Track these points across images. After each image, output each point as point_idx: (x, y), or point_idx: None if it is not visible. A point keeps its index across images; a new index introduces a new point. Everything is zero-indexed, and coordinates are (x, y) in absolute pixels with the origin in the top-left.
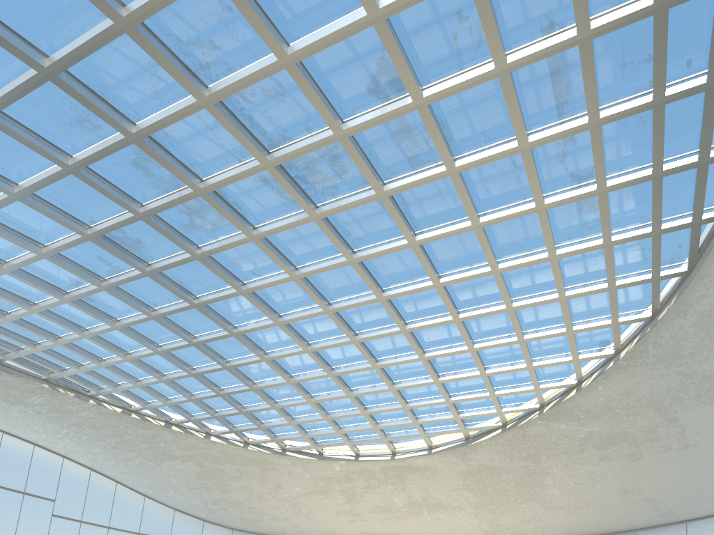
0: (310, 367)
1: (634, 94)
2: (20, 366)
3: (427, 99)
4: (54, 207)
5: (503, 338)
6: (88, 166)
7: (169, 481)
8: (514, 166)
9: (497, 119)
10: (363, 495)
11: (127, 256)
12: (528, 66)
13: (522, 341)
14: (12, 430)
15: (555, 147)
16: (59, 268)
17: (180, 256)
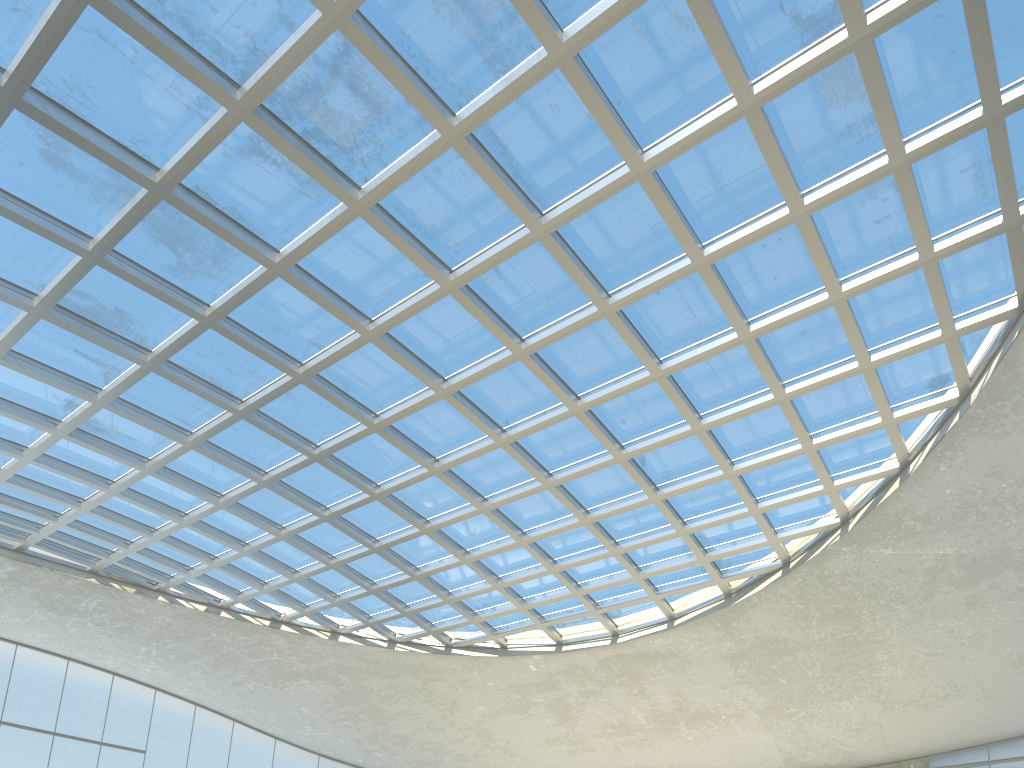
0: (451, 502)
1: None
2: (54, 555)
3: None
4: None
5: (750, 400)
6: None
7: (301, 713)
8: (679, 26)
9: None
10: (581, 709)
11: (110, 340)
12: None
13: (783, 399)
14: (79, 654)
15: None
16: (32, 381)
17: (186, 326)
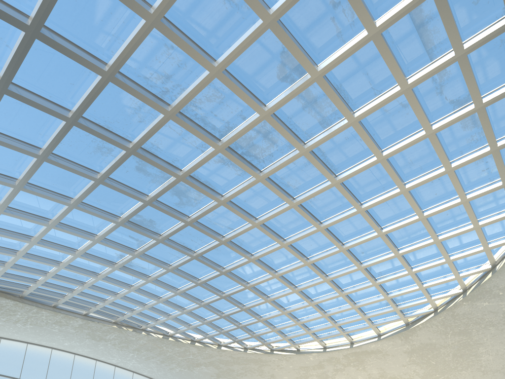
0: (280, 288)
1: (491, 22)
2: (99, 316)
3: (321, 72)
4: (97, 208)
5: (421, 242)
6: (110, 177)
7: None
8: (402, 107)
9: (380, 73)
10: (334, 377)
11: (146, 232)
12: (395, 26)
13: (437, 241)
14: (101, 358)
15: (432, 83)
16: (108, 248)
17: (178, 225)
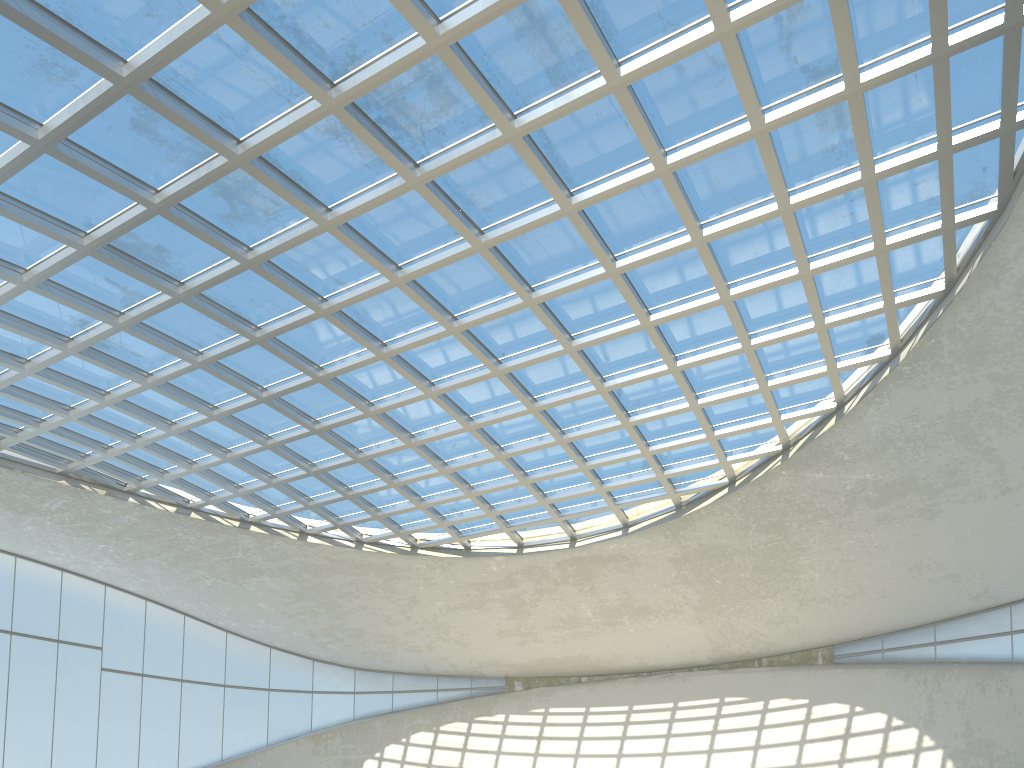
0: (438, 419)
1: None
2: (23, 457)
3: None
4: (30, 208)
5: (720, 346)
6: (67, 137)
7: (257, 607)
8: (713, 65)
9: None
10: (535, 605)
11: (148, 274)
12: None
13: (749, 349)
14: (28, 551)
15: (775, 25)
16: (53, 303)
17: (225, 265)
